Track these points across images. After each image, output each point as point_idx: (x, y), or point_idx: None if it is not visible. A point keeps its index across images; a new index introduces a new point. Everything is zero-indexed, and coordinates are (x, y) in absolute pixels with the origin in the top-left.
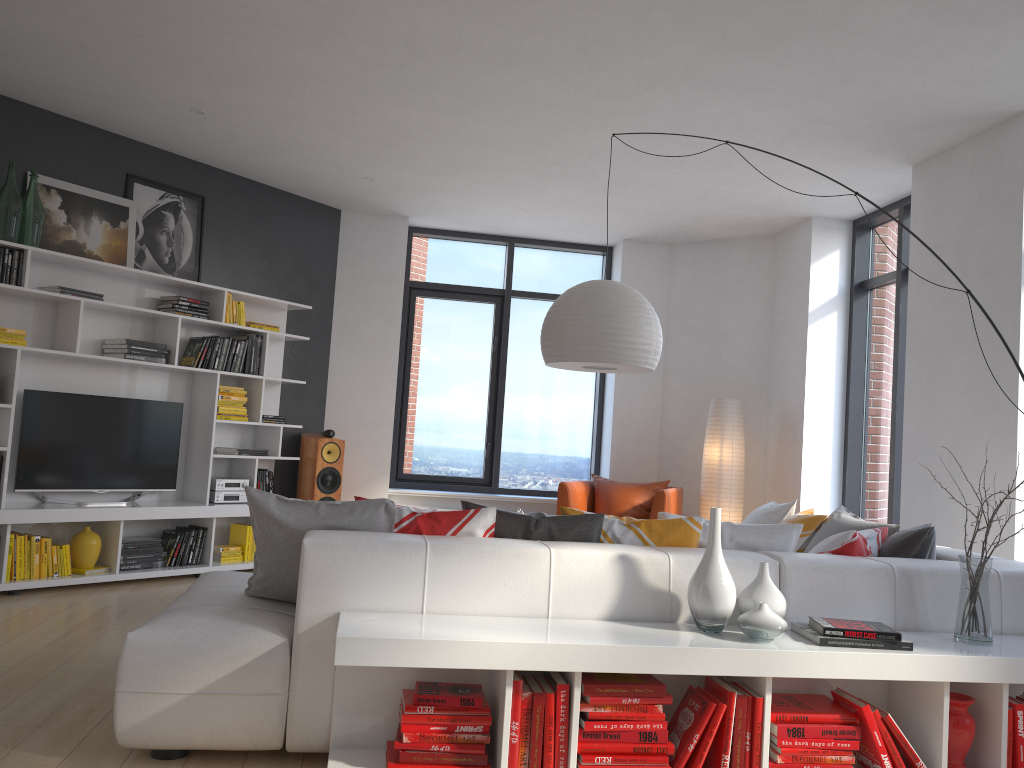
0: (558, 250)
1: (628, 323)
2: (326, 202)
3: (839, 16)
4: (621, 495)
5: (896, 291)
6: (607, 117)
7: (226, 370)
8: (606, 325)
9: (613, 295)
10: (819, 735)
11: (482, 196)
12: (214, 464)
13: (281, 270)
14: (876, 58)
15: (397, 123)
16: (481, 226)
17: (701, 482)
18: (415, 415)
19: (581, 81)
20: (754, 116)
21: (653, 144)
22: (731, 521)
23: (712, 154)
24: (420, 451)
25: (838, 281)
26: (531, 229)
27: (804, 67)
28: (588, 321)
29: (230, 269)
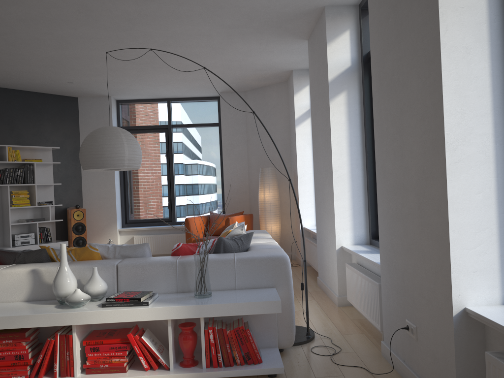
0: (194, 101)
1: (108, 147)
2: (67, 95)
3: None
4: (218, 221)
5: None
6: (134, 40)
7: (13, 183)
8: (97, 150)
9: (102, 134)
10: (107, 350)
11: (130, 82)
12: (20, 227)
13: (46, 131)
14: None
15: (47, 57)
16: (148, 95)
17: (259, 210)
18: (133, 191)
19: (100, 26)
20: (200, 29)
21: (172, 48)
22: (272, 228)
23: (205, 49)
24: (137, 208)
25: (310, 101)
26: (172, 94)
27: (191, 3)
28: (89, 149)
29: (15, 134)
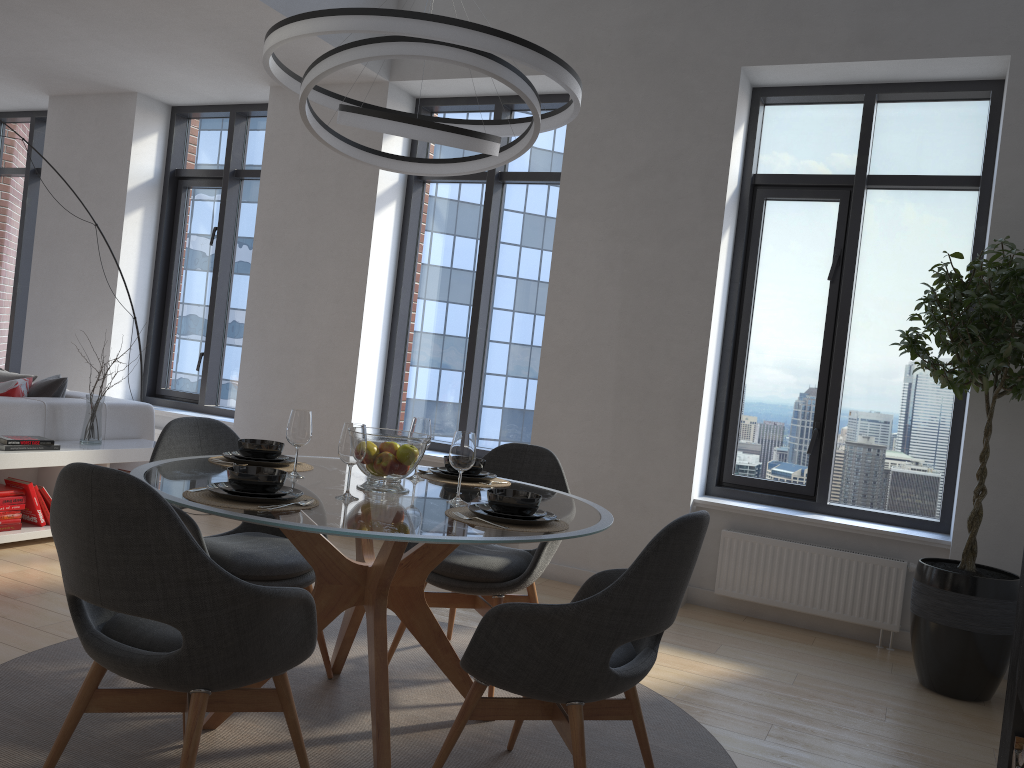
0: None
1: None
2: None
3: (23, 9)
4: None
5: (25, 186)
6: None
7: None
8: None
9: None
10: (1, 503)
11: None
12: None
13: None
14: (43, 36)
15: None
16: None
17: None
18: None
19: None
20: None
21: None
22: None
23: None
24: None
25: None
26: None
27: None
28: None
29: None
